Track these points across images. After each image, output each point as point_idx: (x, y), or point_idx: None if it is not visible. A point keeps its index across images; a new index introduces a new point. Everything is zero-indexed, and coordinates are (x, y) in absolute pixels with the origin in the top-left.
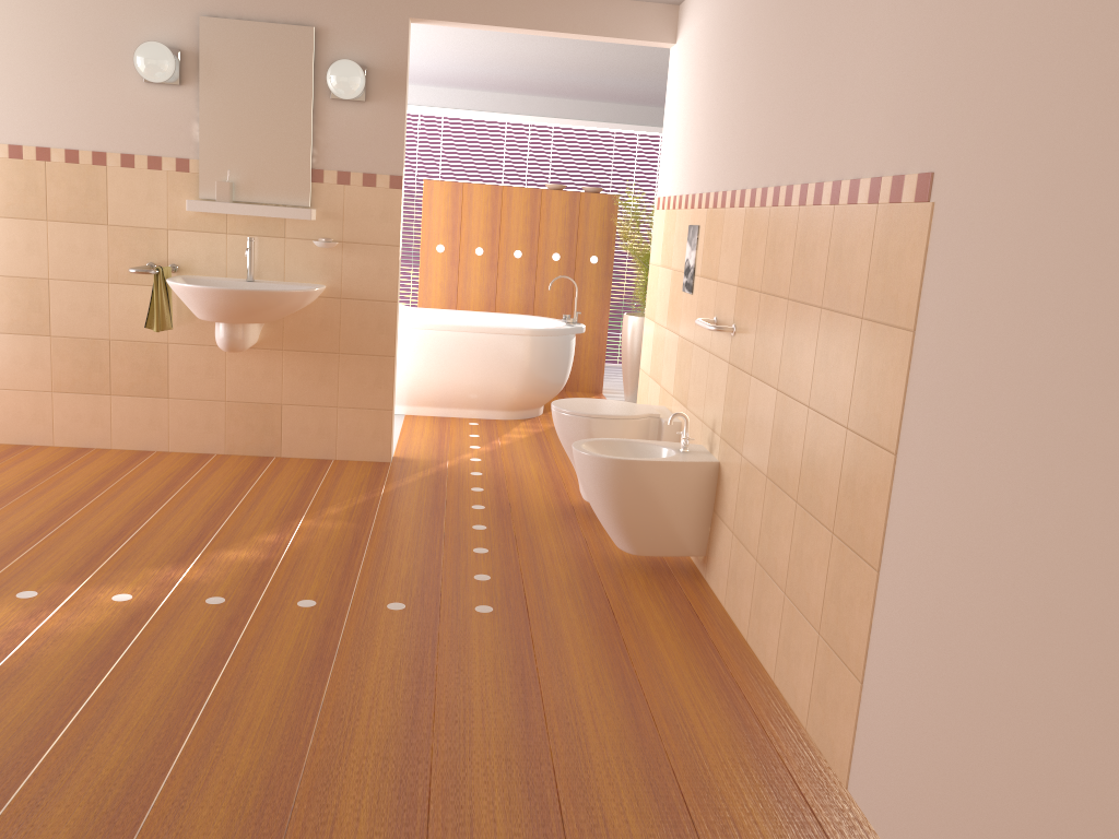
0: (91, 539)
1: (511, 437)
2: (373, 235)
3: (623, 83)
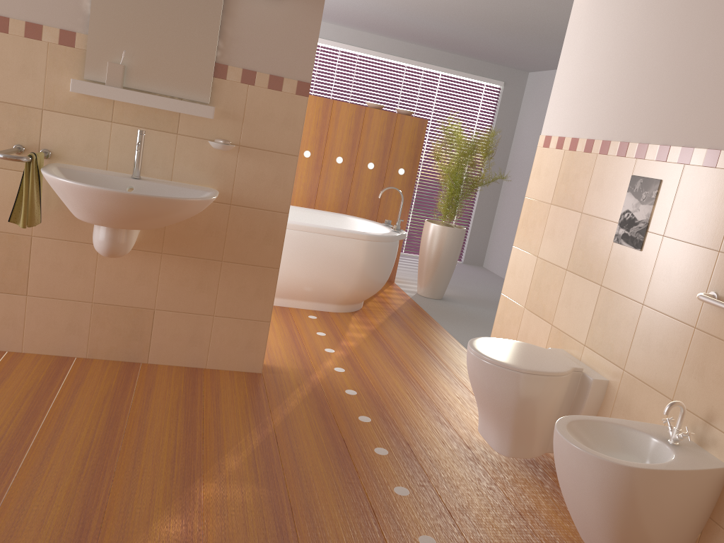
0: None
1: (354, 337)
2: (272, 142)
3: (437, 26)
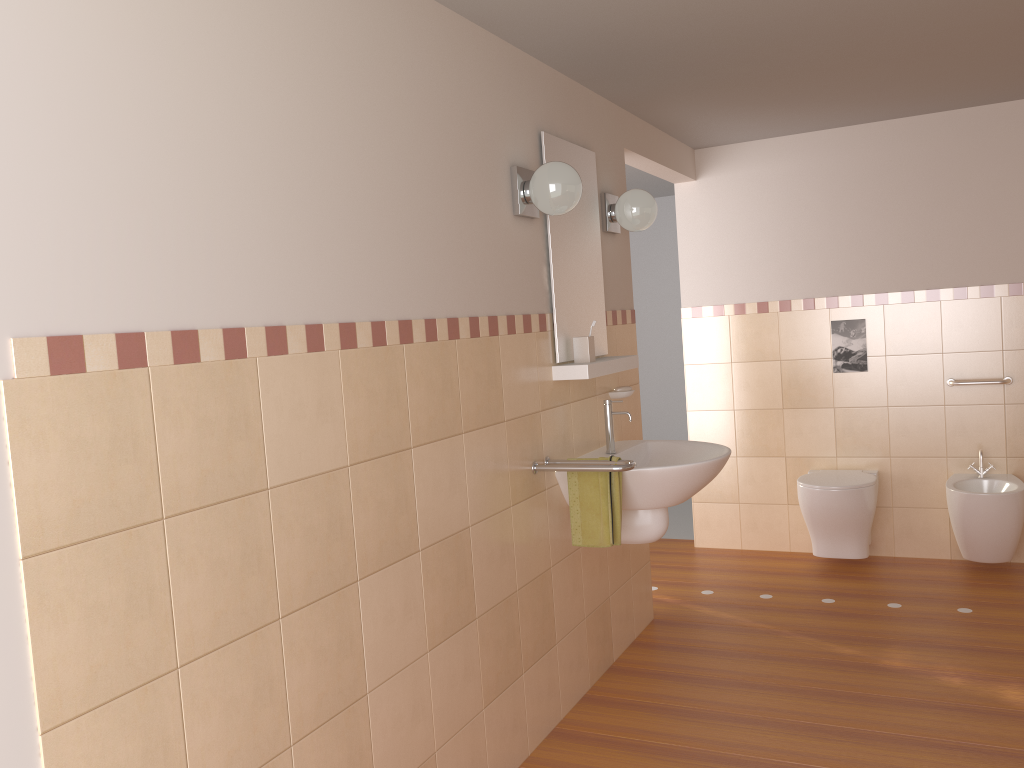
0: (987, 764)
1: None
2: (629, 375)
3: None
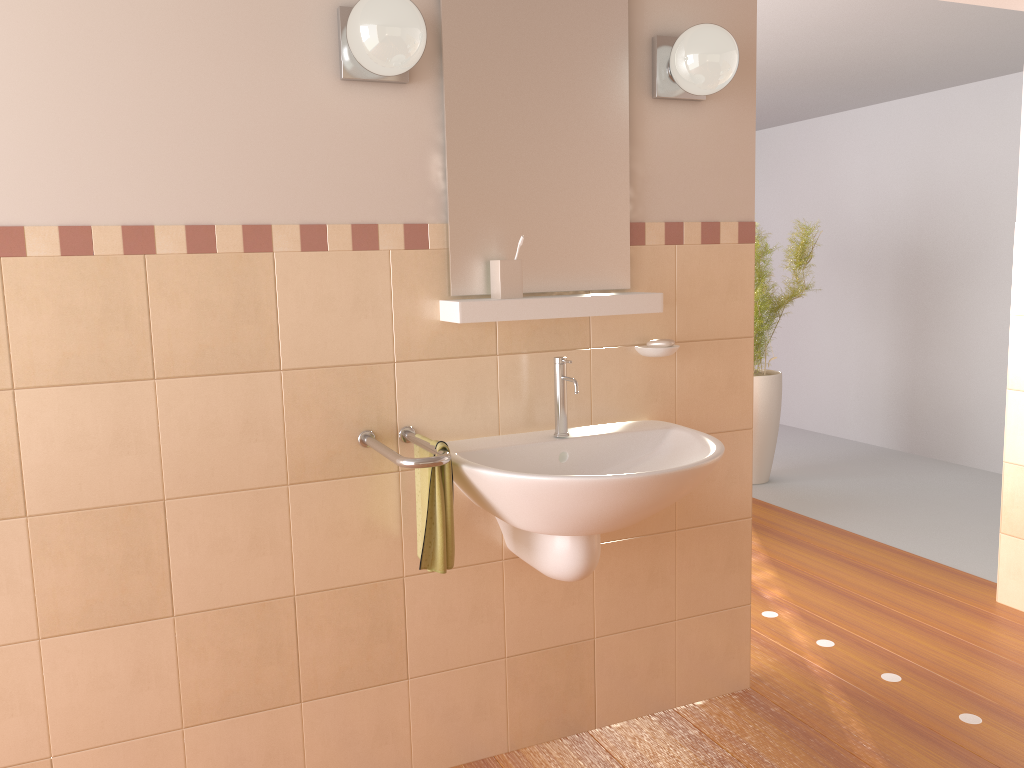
0: None
1: (764, 579)
2: (718, 324)
3: None
